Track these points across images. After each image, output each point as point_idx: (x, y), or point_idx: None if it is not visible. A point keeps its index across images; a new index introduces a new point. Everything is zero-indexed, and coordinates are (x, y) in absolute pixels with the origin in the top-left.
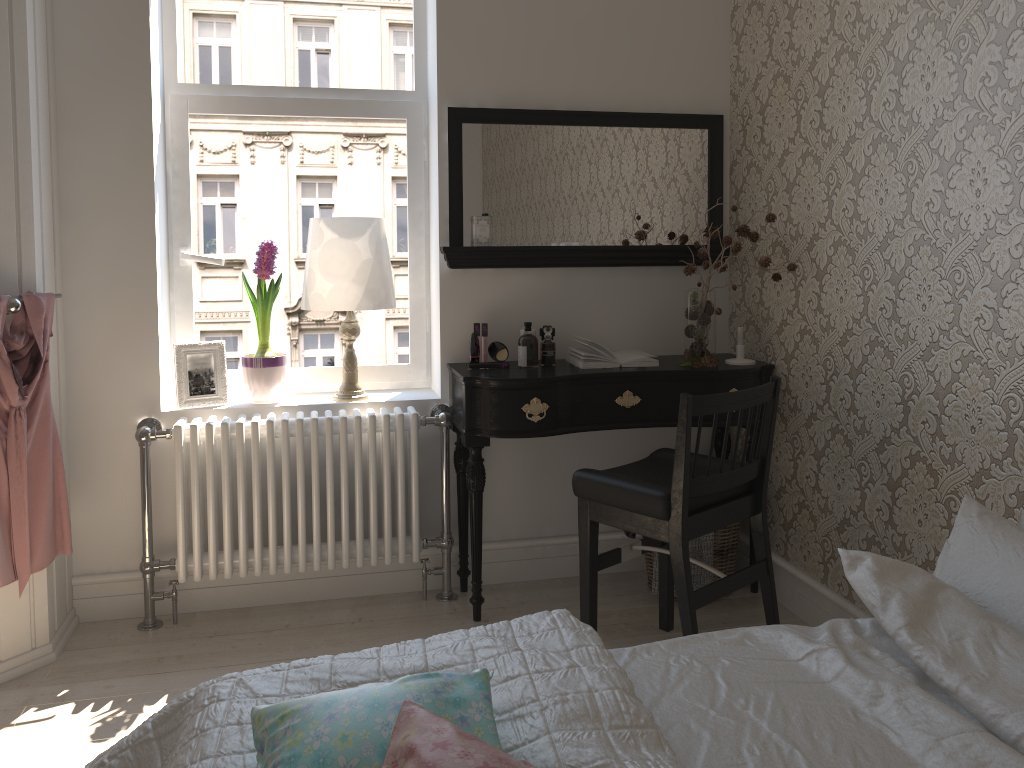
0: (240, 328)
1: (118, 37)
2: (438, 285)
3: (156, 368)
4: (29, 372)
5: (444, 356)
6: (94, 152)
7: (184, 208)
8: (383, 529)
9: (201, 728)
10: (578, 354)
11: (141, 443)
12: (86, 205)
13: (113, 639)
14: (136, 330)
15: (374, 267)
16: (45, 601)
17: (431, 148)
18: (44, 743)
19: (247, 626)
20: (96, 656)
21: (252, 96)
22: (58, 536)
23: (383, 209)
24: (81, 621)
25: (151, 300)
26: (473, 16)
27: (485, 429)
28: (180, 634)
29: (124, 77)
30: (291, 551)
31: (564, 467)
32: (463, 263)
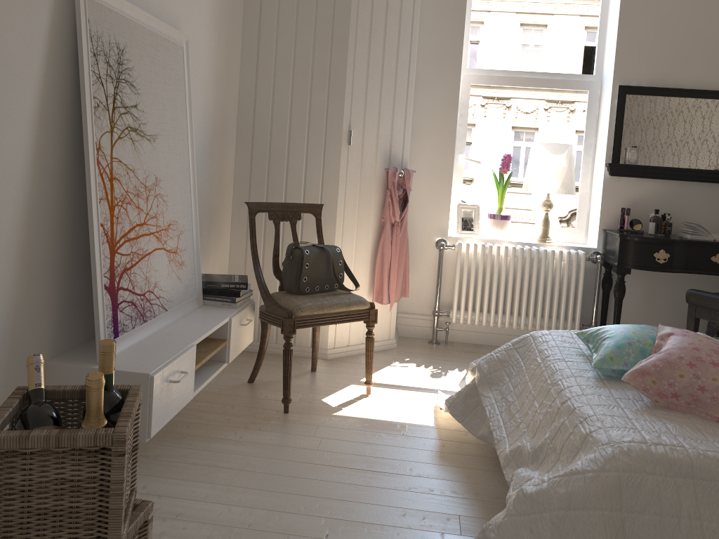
0: (484, 199)
1: (447, 45)
2: (601, 184)
3: (447, 214)
4: (402, 206)
5: (601, 224)
6: (430, 102)
7: (463, 133)
8: (559, 314)
9: (545, 340)
10: (686, 231)
11: (440, 250)
12: (423, 129)
13: (418, 345)
14: (440, 193)
15: (567, 171)
16: (395, 318)
17: (602, 108)
18: (410, 374)
19: (483, 351)
20: (414, 349)
21: (504, 76)
22: (402, 288)
23: (569, 140)
24: (399, 335)
25: (449, 179)
26: (639, 34)
27: (629, 264)
28: (451, 348)
29: (448, 65)
30: (509, 317)
31: (667, 298)
32: (618, 173)
